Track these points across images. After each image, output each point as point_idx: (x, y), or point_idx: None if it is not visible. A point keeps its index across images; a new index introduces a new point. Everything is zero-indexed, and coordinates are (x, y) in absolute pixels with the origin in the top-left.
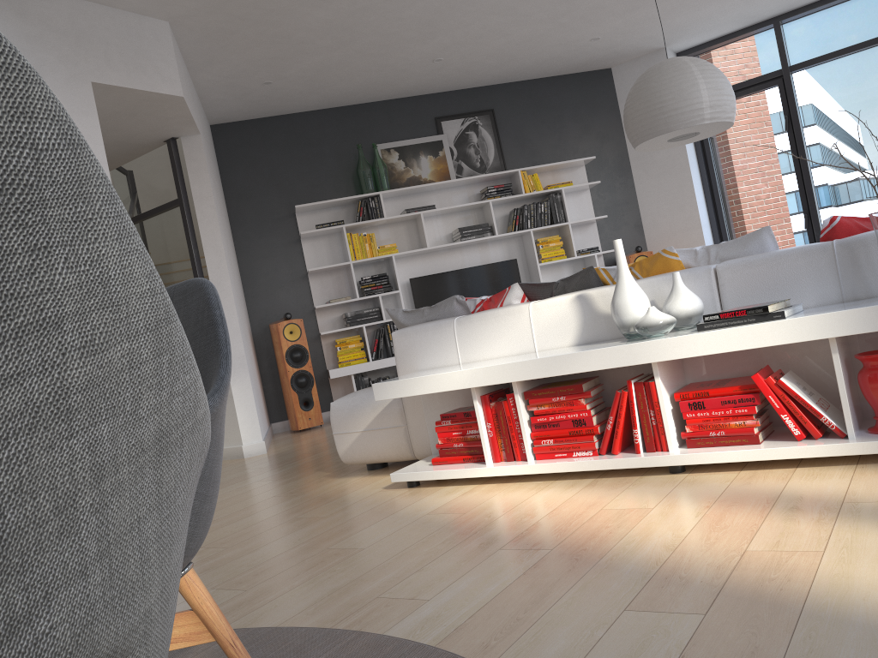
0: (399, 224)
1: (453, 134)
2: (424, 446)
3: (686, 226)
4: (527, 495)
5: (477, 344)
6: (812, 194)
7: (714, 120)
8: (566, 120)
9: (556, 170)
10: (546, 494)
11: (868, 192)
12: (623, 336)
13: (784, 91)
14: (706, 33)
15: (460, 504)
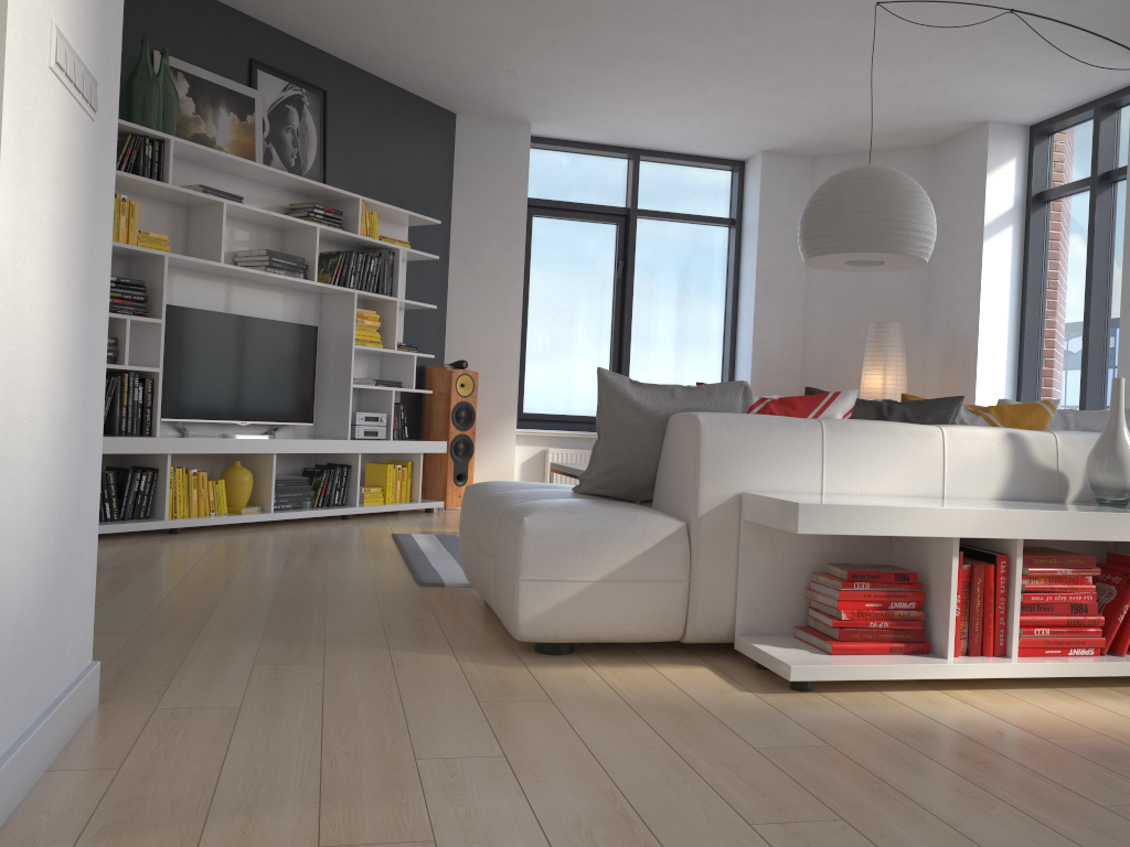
0: (162, 203)
1: (270, 97)
2: (718, 620)
3: (501, 352)
4: (1099, 709)
5: (856, 469)
6: (628, 358)
7: (927, 259)
8: (401, 155)
9: (378, 217)
10: (1125, 709)
11: (675, 373)
12: (1058, 499)
13: (624, 233)
14: (577, 130)
15: (1035, 722)
